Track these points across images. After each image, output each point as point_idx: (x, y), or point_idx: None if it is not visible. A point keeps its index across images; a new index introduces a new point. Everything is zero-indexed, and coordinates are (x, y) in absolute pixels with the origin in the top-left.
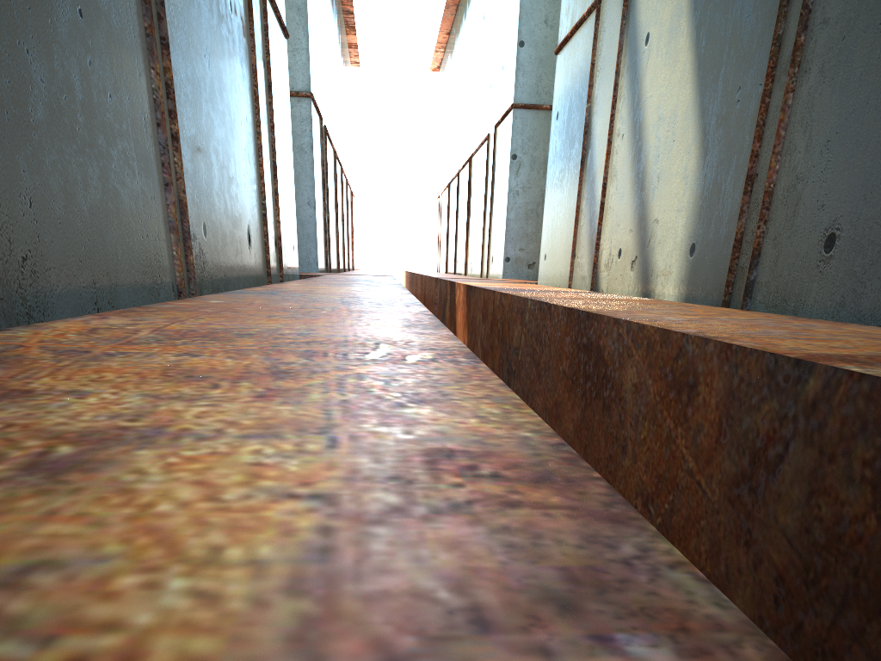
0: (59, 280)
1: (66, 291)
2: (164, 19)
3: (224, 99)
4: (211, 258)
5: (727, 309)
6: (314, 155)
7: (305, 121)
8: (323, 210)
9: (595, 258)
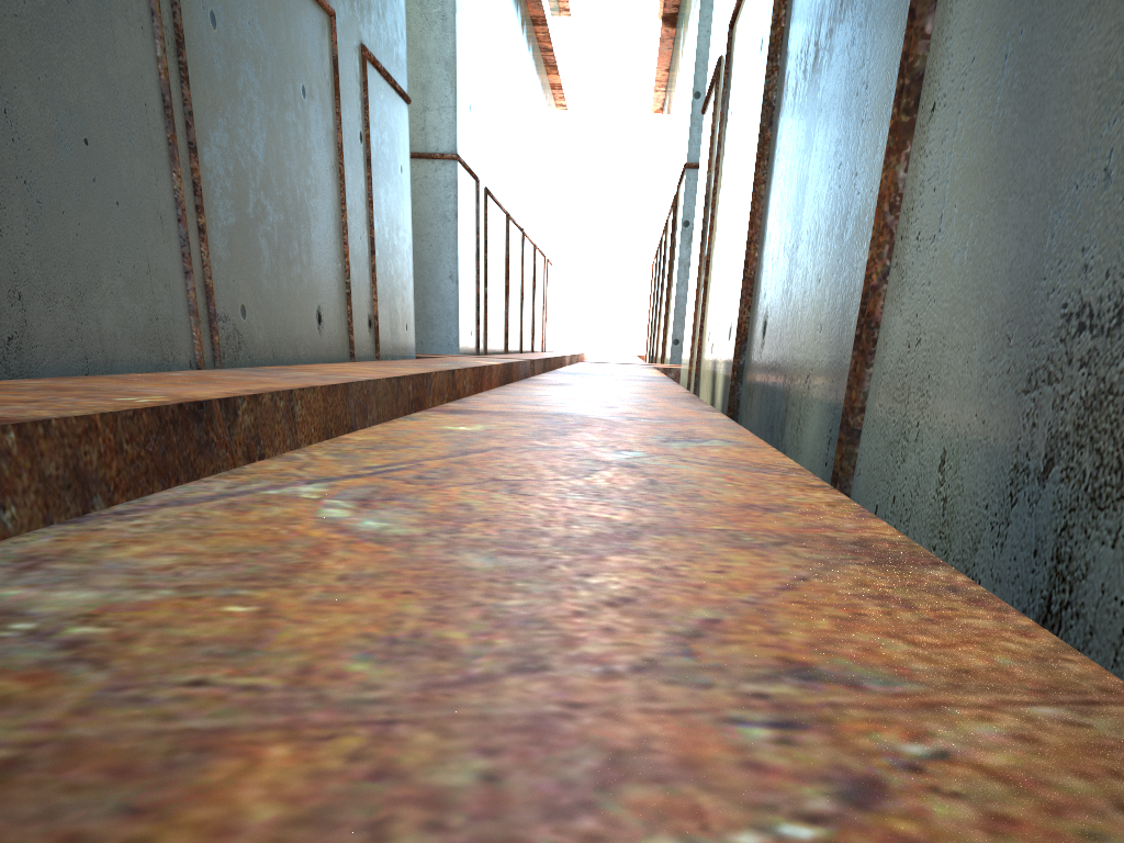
0: (46, 355)
1: (53, 364)
2: (192, 126)
3: (286, 184)
4: (251, 338)
5: (677, 391)
6: (459, 223)
7: (450, 186)
8: (476, 284)
9: (699, 341)
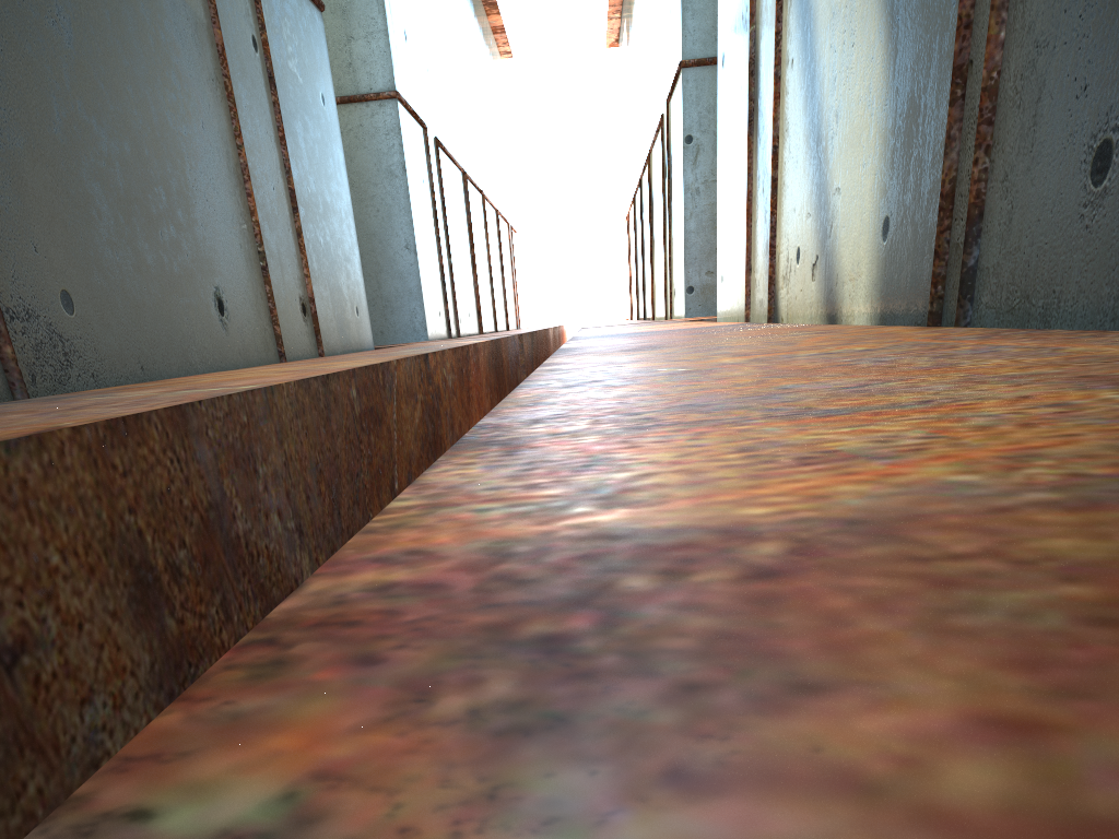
0: None
1: None
2: None
3: (128, 94)
4: (92, 345)
5: (896, 329)
6: (409, 178)
7: (392, 133)
8: (438, 254)
9: (771, 269)
